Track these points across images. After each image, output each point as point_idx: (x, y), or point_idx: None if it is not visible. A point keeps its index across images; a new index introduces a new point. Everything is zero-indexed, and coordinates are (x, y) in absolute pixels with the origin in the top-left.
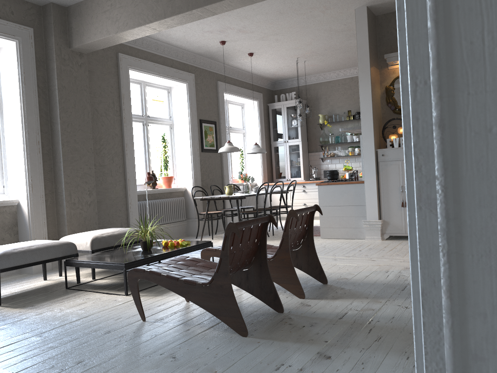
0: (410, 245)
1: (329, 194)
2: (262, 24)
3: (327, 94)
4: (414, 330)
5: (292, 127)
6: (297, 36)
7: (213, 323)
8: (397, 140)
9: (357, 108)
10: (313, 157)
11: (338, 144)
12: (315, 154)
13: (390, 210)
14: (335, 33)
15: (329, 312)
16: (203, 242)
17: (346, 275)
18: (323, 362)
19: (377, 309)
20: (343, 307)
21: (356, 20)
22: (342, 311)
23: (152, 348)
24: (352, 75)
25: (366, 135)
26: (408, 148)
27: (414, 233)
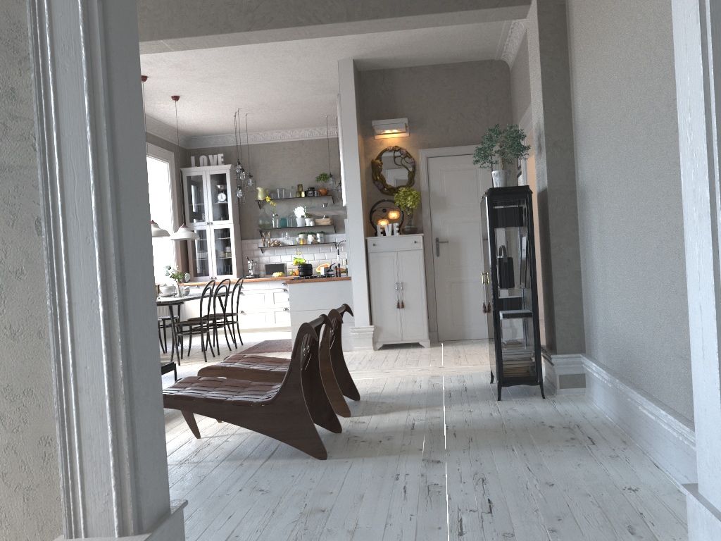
0: (715, 299)
1: (305, 295)
2: (212, 61)
3: (268, 161)
4: (717, 350)
5: (220, 203)
6: (251, 82)
7: (267, 453)
8: (390, 226)
9: (309, 181)
10: (248, 245)
11: (285, 228)
12: (251, 242)
13: (383, 313)
14: (302, 85)
15: (394, 425)
16: (165, 364)
17: (373, 389)
18: (436, 466)
19: (442, 416)
20: (404, 419)
21: (339, 74)
22: (406, 422)
23: (219, 487)
24: (303, 137)
25: (354, 219)
26: (713, 241)
27: (717, 291)
